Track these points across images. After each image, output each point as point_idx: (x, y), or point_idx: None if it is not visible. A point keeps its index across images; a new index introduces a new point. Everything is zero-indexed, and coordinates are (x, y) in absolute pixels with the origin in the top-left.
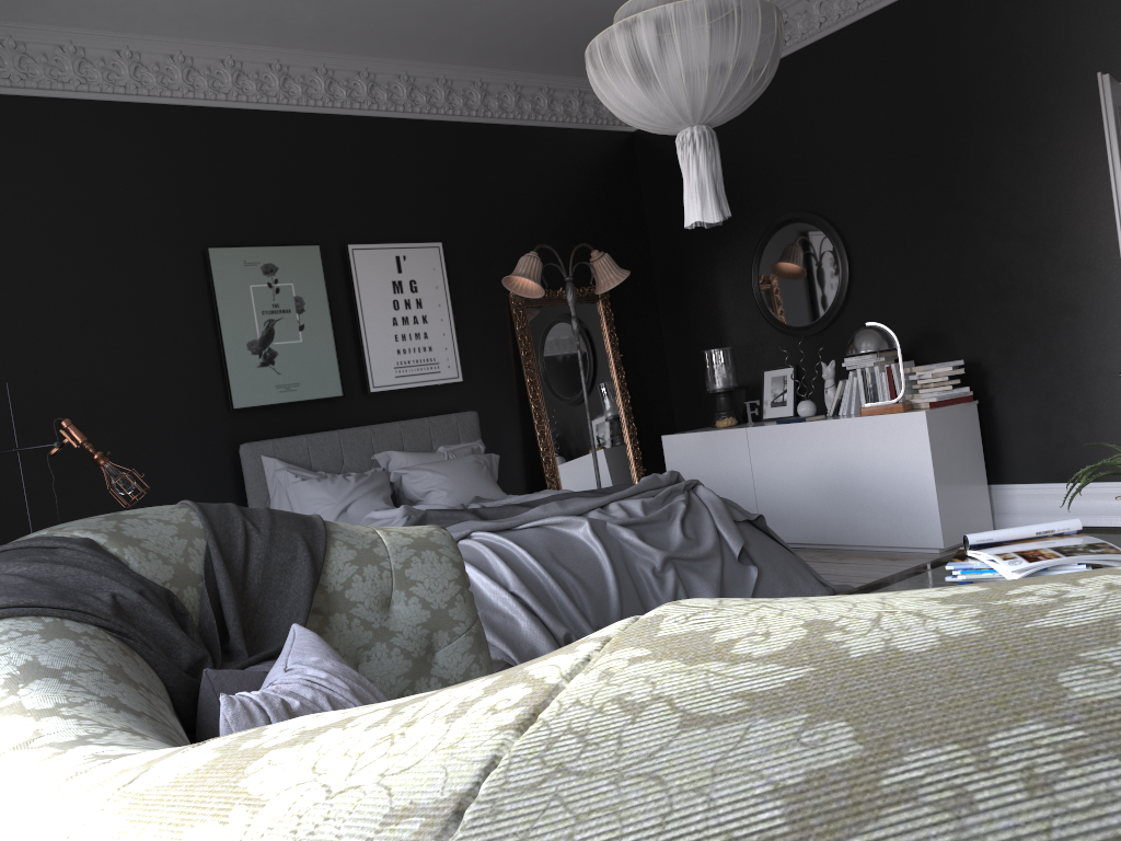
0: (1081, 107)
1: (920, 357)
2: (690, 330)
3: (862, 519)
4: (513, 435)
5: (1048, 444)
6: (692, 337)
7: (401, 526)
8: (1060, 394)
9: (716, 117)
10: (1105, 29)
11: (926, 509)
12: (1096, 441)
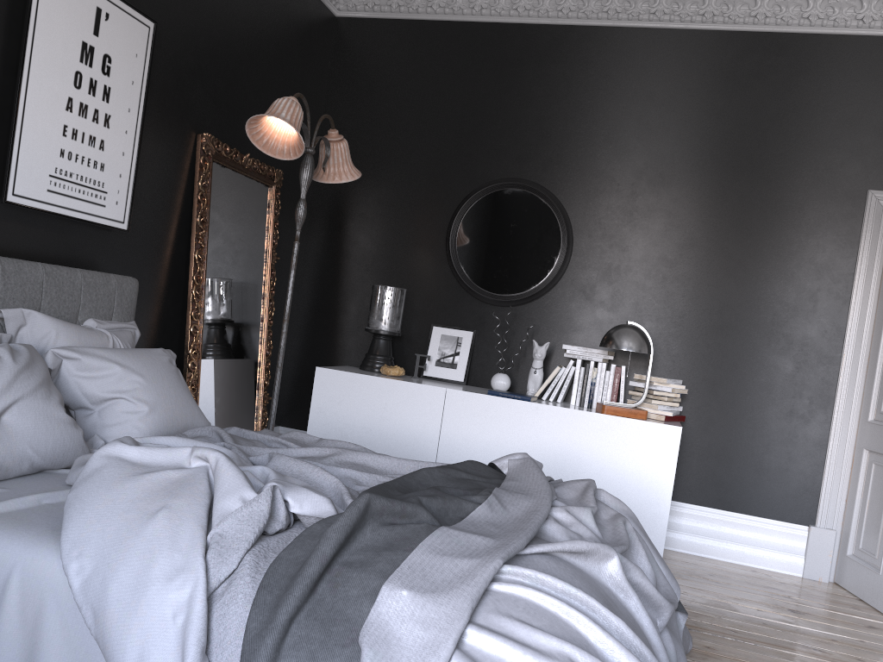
0: (843, 197)
1: (621, 362)
2: (345, 254)
3: None
4: (156, 322)
5: (727, 474)
6: (345, 263)
7: (265, 506)
8: (752, 433)
9: None
10: (882, 142)
11: (653, 523)
12: (773, 482)
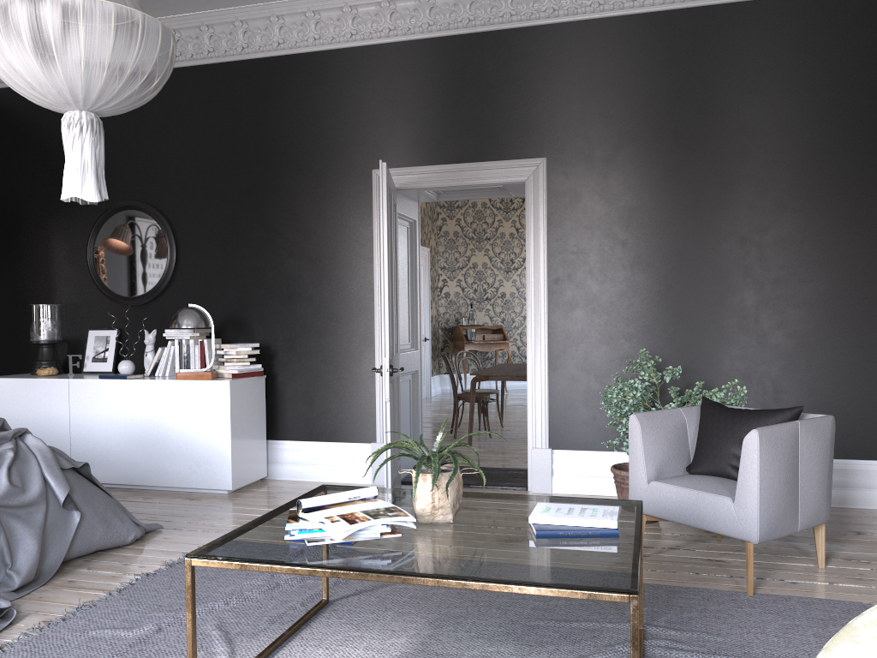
0: (357, 178)
1: (225, 336)
2: (19, 282)
3: (167, 464)
4: None
5: (312, 412)
6: (20, 290)
7: None
8: (323, 377)
9: (106, 109)
10: (377, 130)
11: (222, 458)
12: (344, 413)
